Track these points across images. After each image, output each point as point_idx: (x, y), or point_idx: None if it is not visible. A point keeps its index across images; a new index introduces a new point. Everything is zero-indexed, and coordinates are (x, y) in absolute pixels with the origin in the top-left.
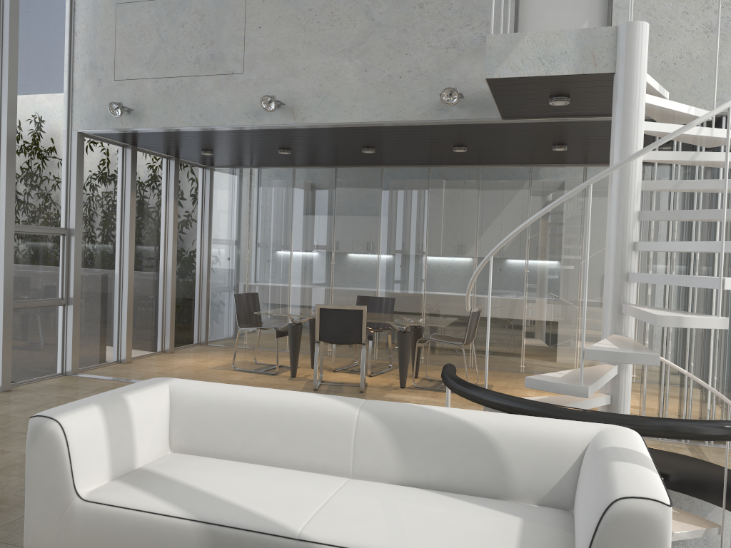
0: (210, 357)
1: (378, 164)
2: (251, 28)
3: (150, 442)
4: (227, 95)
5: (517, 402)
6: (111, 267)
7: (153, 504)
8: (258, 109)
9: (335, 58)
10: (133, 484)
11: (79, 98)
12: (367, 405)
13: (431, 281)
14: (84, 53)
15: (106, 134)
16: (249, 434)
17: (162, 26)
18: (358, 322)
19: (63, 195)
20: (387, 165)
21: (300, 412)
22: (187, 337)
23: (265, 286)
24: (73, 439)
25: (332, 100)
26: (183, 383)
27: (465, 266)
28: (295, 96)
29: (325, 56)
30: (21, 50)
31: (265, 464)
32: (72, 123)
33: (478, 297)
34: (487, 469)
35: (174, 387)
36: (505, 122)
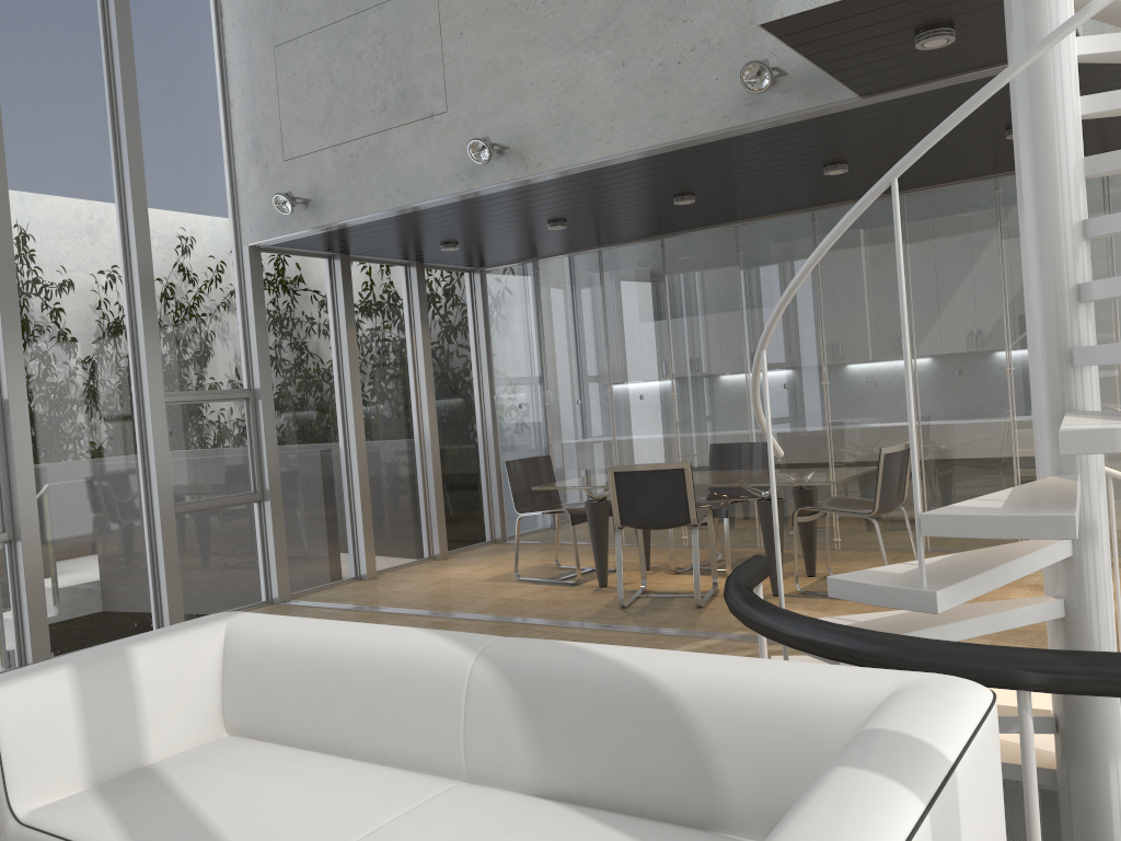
0: (495, 562)
1: (726, 221)
2: (450, 38)
3: (178, 720)
4: (429, 152)
5: (804, 628)
6: (329, 438)
7: (100, 832)
8: (473, 164)
9: (574, 56)
10: (107, 795)
11: (245, 197)
12: (492, 648)
13: (838, 406)
14: (244, 130)
15: (289, 243)
16: (319, 704)
17: (333, 65)
18: (679, 489)
19: (239, 341)
20: (742, 221)
21: (388, 665)
22: (471, 532)
23: (578, 443)
24: (7, 724)
25: (578, 125)
26: (245, 621)
27: (896, 373)
28: (523, 132)
29: (560, 56)
30: (151, 142)
31: (347, 756)
32: (241, 234)
33: (926, 425)
34: (677, 770)
35: (231, 628)
36: (870, 103)
